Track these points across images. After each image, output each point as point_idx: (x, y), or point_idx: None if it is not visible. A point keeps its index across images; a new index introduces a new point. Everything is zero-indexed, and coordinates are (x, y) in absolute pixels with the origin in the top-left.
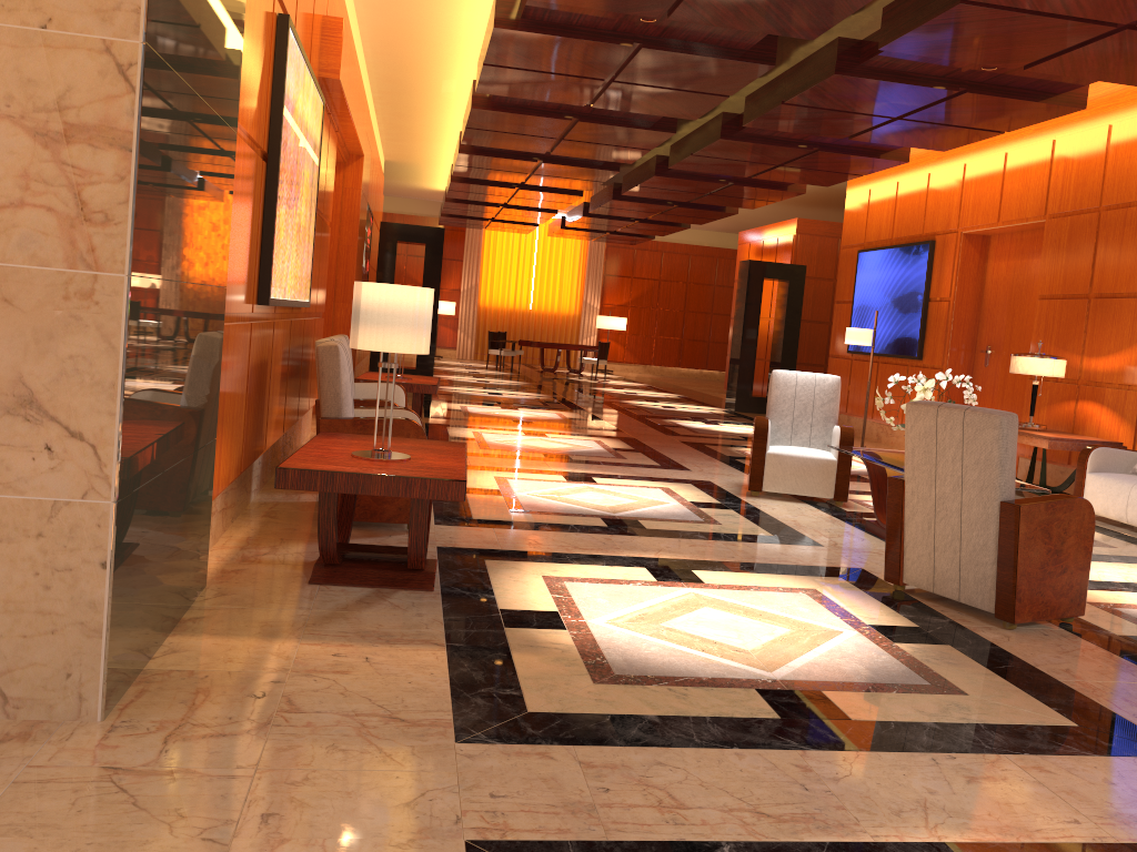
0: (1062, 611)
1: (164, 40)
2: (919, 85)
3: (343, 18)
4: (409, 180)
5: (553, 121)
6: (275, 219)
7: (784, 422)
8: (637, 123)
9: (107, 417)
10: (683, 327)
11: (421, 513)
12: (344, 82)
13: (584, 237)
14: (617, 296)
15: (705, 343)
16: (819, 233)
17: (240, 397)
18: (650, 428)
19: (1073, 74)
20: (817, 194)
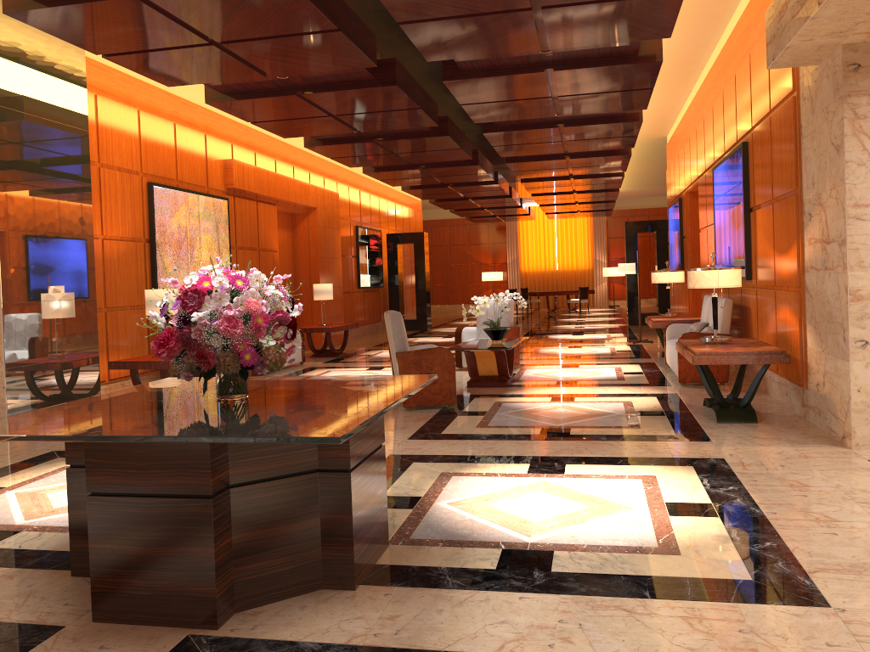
0: (438, 402)
1: (14, 232)
2: (533, 129)
3: (233, 159)
4: None
5: (410, 171)
6: (156, 264)
7: (483, 328)
8: (455, 163)
9: (0, 344)
10: None
11: (164, 375)
12: (246, 186)
13: (571, 216)
14: (619, 252)
15: None
16: None
17: (139, 339)
18: None
19: (589, 113)
20: None
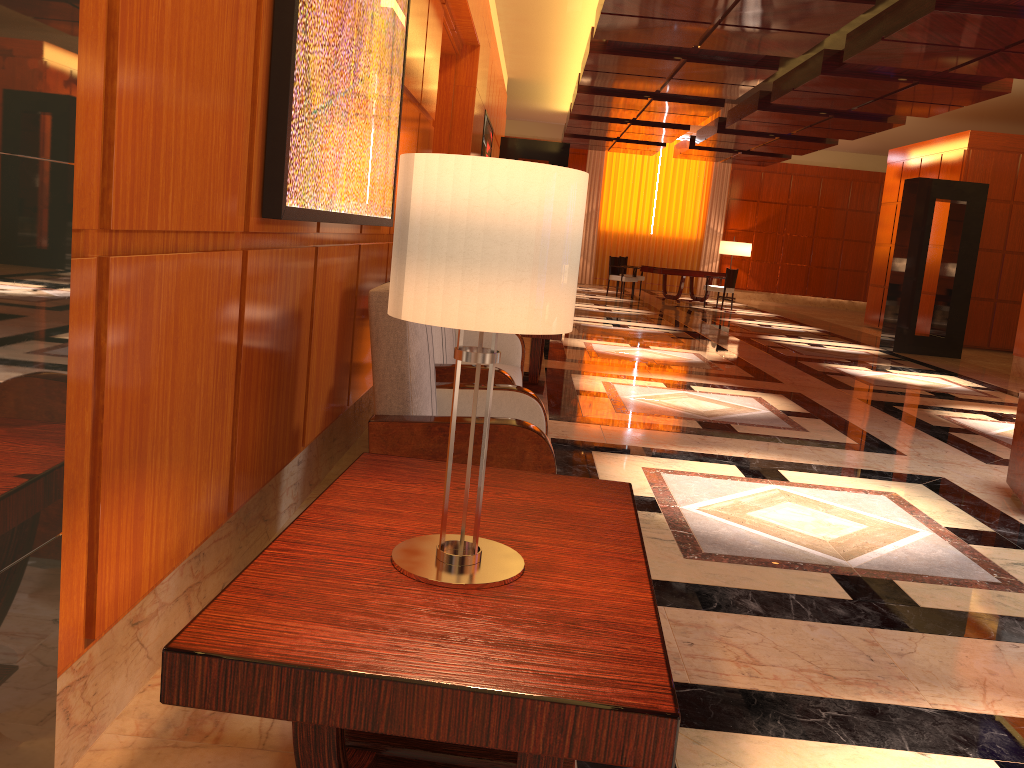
0: None
1: None
2: None
3: None
4: (532, 101)
5: None
6: (293, 61)
7: None
8: None
9: None
10: (811, 254)
11: None
12: None
13: (712, 159)
14: (742, 221)
15: (834, 270)
16: (996, 148)
17: (213, 390)
18: (811, 377)
19: None
20: (990, 104)
